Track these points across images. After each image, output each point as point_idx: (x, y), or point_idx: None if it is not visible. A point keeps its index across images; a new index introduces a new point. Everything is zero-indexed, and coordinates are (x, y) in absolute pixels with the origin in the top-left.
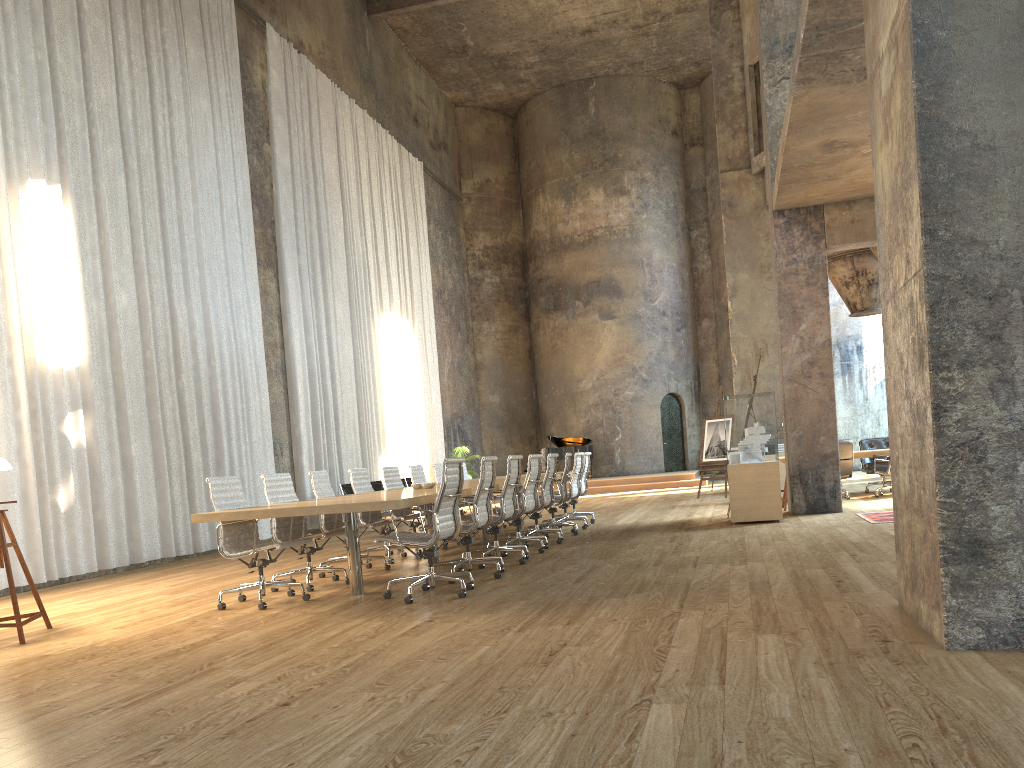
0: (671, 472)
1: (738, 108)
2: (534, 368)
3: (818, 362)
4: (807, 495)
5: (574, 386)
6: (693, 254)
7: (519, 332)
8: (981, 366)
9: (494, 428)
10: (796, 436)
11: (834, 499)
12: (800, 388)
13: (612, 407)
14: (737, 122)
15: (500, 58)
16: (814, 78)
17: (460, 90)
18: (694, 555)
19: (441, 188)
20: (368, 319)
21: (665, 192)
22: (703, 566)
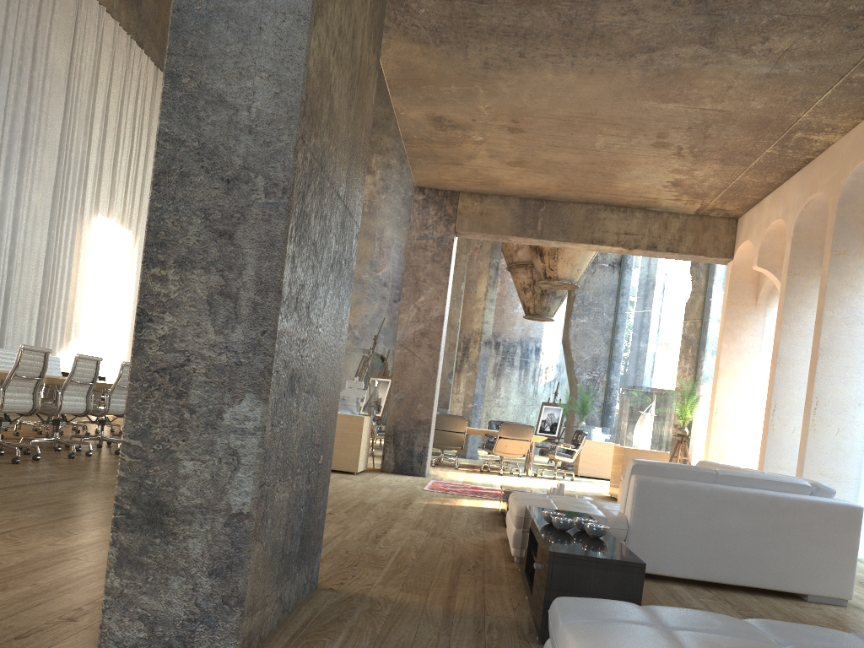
0: None
1: None
2: None
3: (429, 334)
4: (397, 455)
5: None
6: None
7: None
8: (203, 270)
9: None
10: (397, 398)
11: (420, 464)
12: (409, 355)
13: None
14: None
15: None
16: (389, 26)
17: None
18: None
19: None
20: (76, 216)
21: (406, 181)
22: None
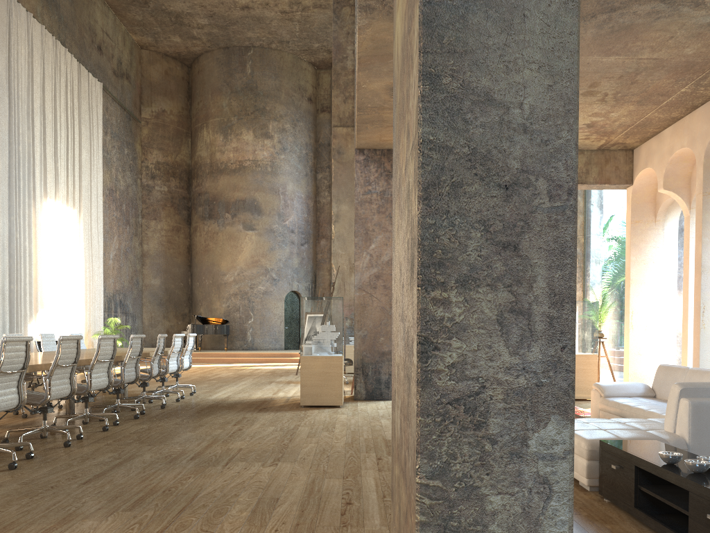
0: (289, 350)
1: (349, 81)
2: (191, 261)
3: (383, 276)
4: (367, 384)
5: (220, 278)
6: (318, 190)
7: (181, 232)
8: (489, 287)
9: (154, 305)
10: (362, 335)
11: (388, 389)
12: (367, 296)
13: (248, 297)
14: (348, 91)
15: (176, 15)
16: (375, 7)
17: (144, 35)
18: (239, 446)
19: (121, 109)
20: (29, 201)
21: (300, 141)
22: (234, 465)
